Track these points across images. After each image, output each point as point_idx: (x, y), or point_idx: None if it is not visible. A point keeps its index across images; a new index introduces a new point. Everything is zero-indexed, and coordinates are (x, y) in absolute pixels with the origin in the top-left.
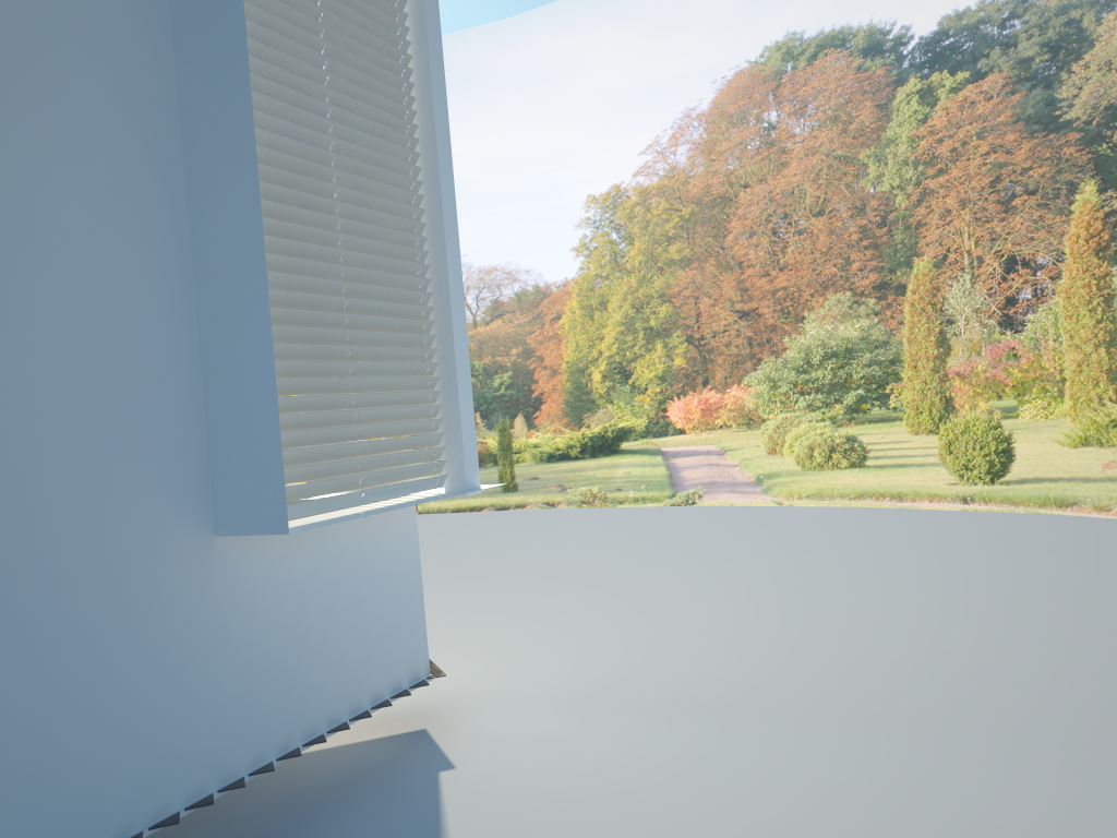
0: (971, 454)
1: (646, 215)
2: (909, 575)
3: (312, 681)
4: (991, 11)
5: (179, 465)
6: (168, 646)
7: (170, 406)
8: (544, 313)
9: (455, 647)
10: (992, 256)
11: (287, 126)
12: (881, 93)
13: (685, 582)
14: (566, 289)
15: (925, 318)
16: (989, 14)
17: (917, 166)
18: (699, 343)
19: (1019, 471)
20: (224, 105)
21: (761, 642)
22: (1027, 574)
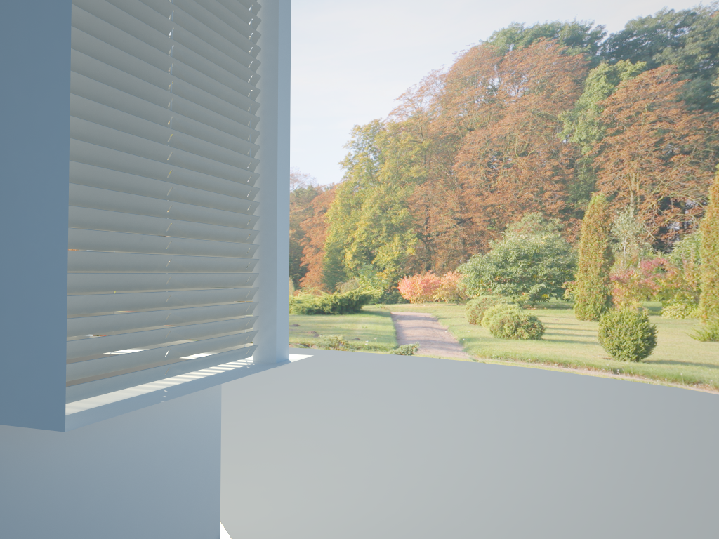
0: (623, 338)
1: (396, 143)
2: (603, 437)
3: None
4: (666, 20)
5: None
6: None
7: None
8: (315, 207)
9: (237, 483)
10: (651, 196)
11: None
12: (578, 72)
13: (424, 427)
14: (332, 191)
15: (597, 236)
16: (665, 22)
17: (601, 126)
18: (426, 238)
19: (658, 354)
20: None
21: (509, 501)
22: (698, 445)
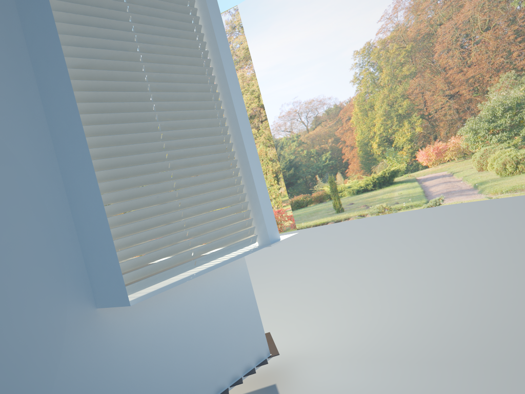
0: None
1: (386, 54)
2: None
3: (184, 380)
4: None
5: (61, 270)
6: (70, 386)
7: (48, 234)
8: (342, 118)
9: (301, 317)
10: None
11: (100, 41)
12: None
13: (435, 258)
14: (351, 103)
15: None
16: None
17: None
18: (428, 117)
19: None
20: (45, 36)
21: (486, 300)
22: None
